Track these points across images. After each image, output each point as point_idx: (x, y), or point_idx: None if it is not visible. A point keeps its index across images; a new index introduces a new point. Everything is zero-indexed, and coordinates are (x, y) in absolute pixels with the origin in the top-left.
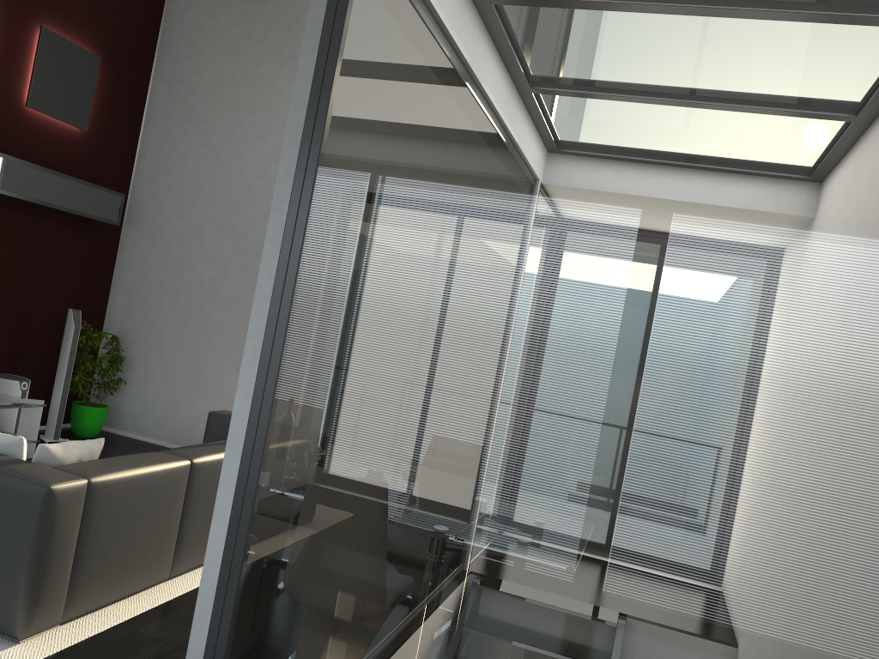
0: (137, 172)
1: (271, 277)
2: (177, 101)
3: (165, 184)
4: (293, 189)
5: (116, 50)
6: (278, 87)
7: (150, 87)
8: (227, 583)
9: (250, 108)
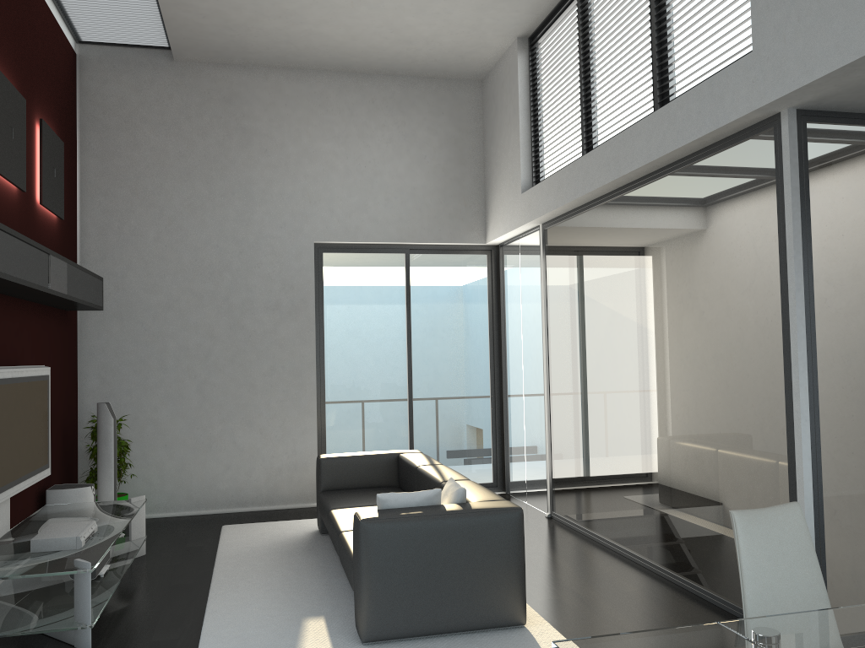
0: (83, 252)
1: (803, 325)
2: (116, 176)
3: (121, 260)
4: (803, 277)
5: (63, 131)
6: (230, 156)
7: (79, 164)
8: (817, 488)
9: (204, 178)
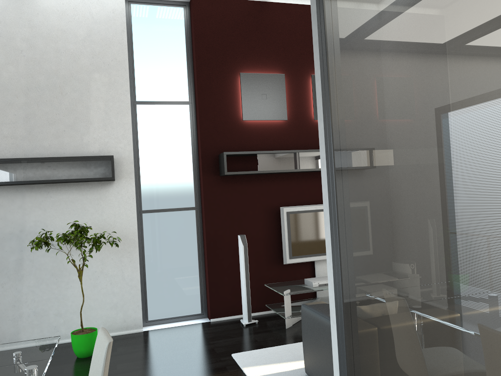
0: None
1: (327, 207)
2: None
3: None
4: (325, 149)
5: None
6: None
7: None
8: None
9: None
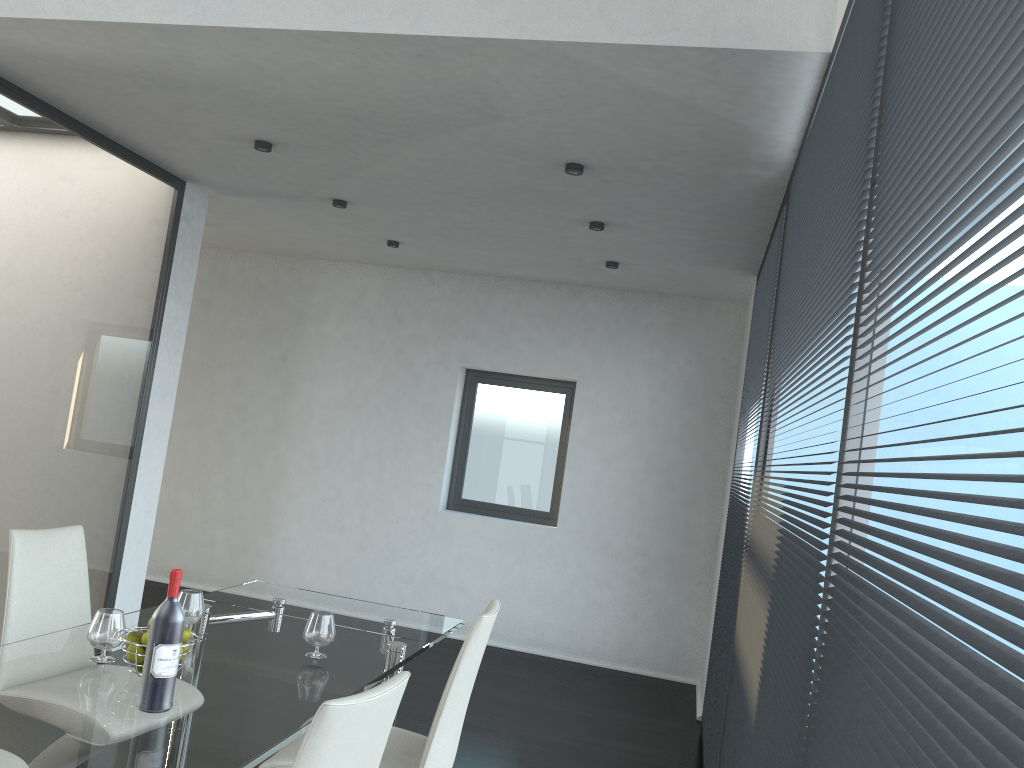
0: None
1: None
2: None
3: None
4: None
5: None
6: None
7: None
8: None
9: None
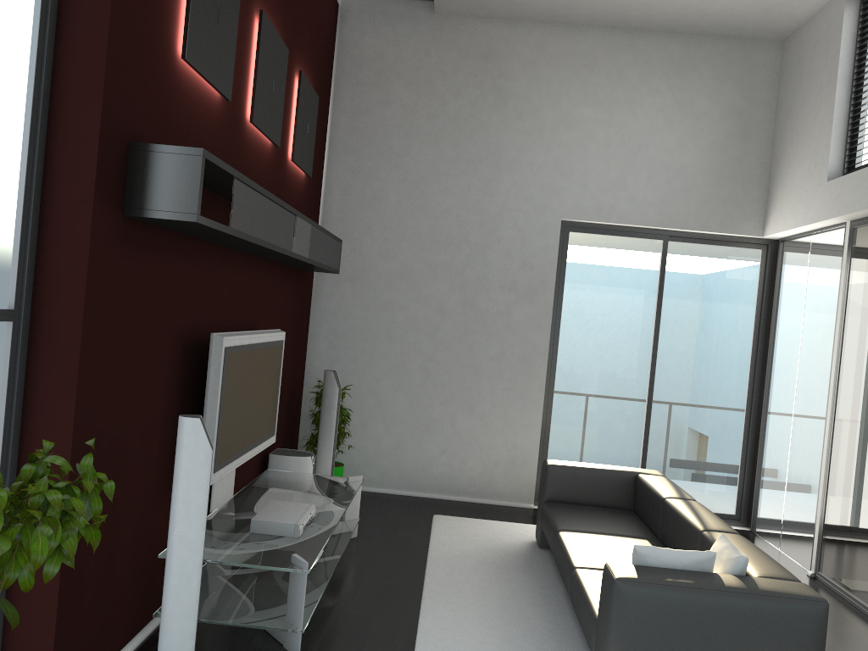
0: (325, 211)
1: None
2: (365, 135)
3: (360, 223)
4: None
5: (319, 85)
6: (482, 119)
7: (330, 120)
8: None
9: (452, 141)
